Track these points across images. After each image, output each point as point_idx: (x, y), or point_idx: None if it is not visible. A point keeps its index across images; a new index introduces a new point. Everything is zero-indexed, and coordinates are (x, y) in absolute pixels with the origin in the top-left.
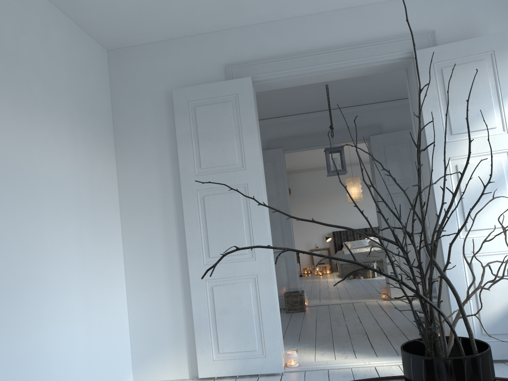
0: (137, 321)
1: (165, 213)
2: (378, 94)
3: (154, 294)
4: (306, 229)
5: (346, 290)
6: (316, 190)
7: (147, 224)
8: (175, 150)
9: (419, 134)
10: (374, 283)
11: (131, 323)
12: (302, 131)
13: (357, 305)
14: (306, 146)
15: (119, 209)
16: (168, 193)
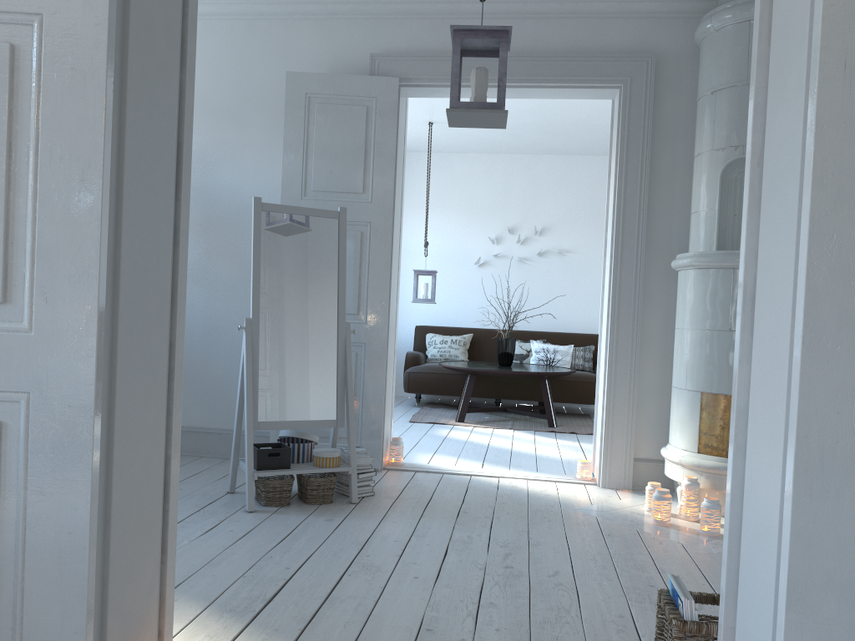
0: None
1: None
2: None
3: None
4: None
5: None
6: None
7: None
8: None
9: (508, 290)
10: None
11: None
12: None
13: None
14: None
15: None
16: None
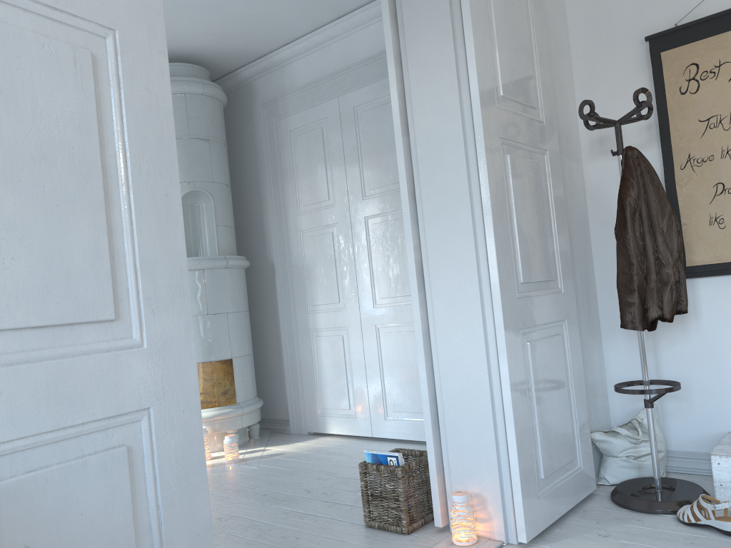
0: None
1: None
2: None
3: None
4: None
5: None
6: None
7: None
8: None
9: None
10: None
11: None
12: None
13: None
14: None
15: None
16: None
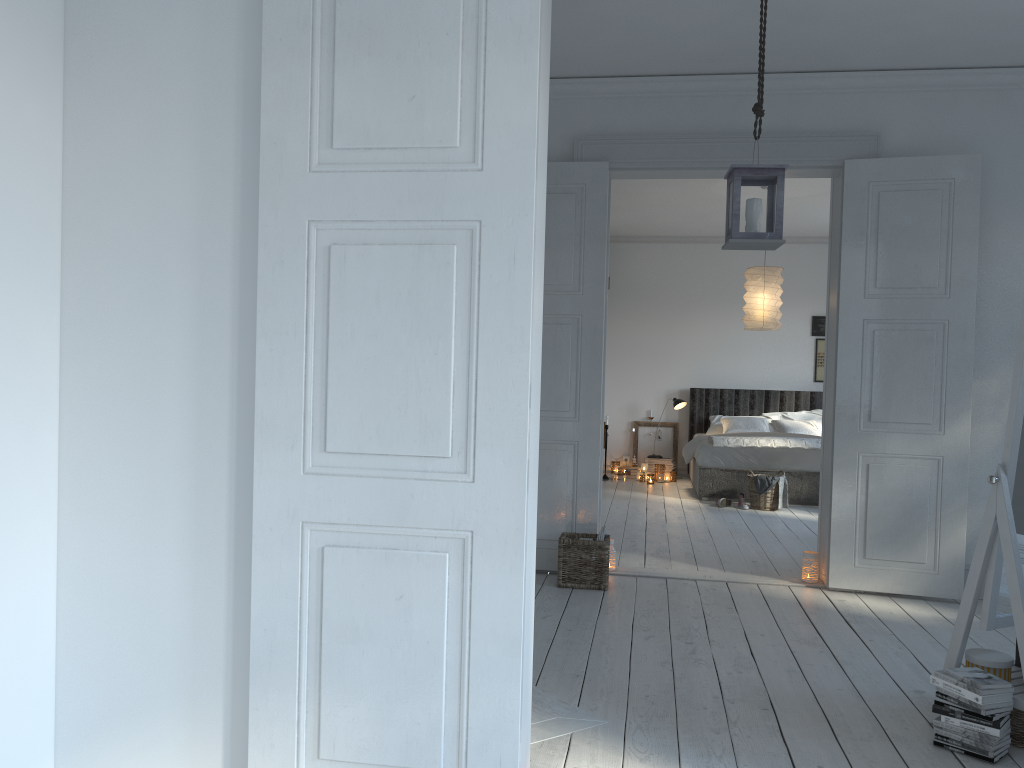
0: (83, 615)
1: (203, 284)
2: (894, 41)
3: (141, 541)
4: (633, 375)
5: (709, 537)
6: (668, 288)
7: (141, 315)
8: (258, 76)
9: None
10: (778, 527)
11: (63, 618)
12: (667, 123)
13: (740, 593)
14: (671, 166)
15: (61, 253)
16: (219, 221)
